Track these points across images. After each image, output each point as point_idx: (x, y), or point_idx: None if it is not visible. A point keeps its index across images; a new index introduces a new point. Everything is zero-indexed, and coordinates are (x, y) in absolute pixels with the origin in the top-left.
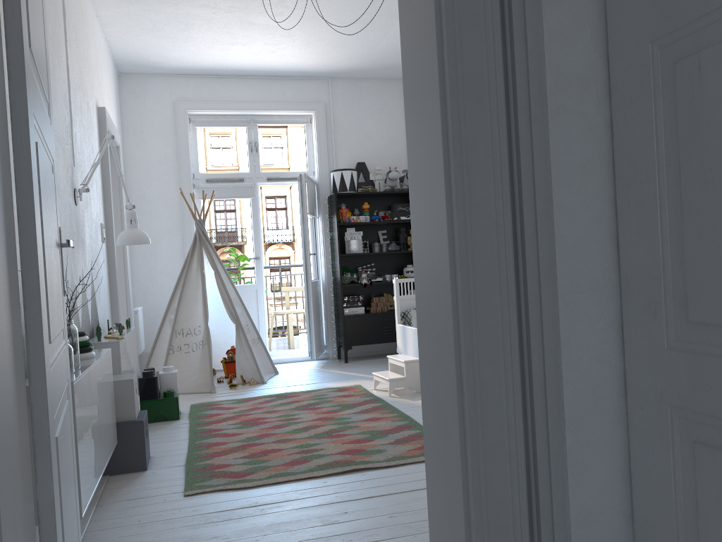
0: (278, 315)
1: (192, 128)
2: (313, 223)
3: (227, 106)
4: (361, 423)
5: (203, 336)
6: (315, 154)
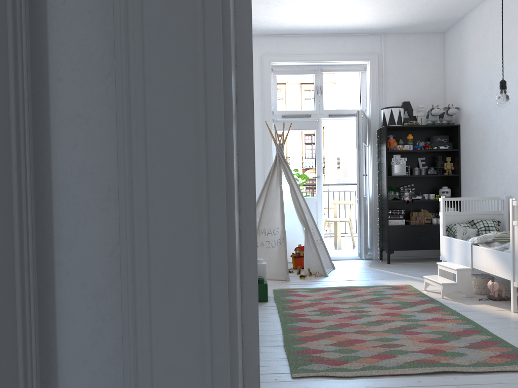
0: (329, 221)
1: (273, 76)
2: (364, 150)
3: (301, 58)
4: (428, 322)
5: (280, 235)
6: (368, 95)
